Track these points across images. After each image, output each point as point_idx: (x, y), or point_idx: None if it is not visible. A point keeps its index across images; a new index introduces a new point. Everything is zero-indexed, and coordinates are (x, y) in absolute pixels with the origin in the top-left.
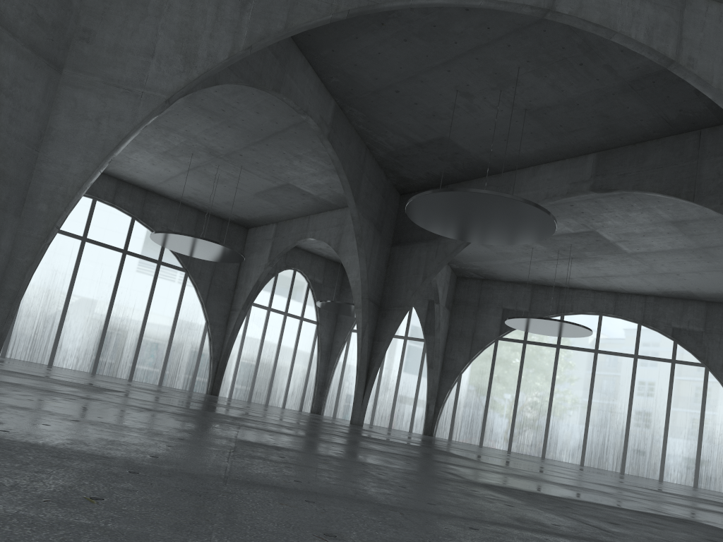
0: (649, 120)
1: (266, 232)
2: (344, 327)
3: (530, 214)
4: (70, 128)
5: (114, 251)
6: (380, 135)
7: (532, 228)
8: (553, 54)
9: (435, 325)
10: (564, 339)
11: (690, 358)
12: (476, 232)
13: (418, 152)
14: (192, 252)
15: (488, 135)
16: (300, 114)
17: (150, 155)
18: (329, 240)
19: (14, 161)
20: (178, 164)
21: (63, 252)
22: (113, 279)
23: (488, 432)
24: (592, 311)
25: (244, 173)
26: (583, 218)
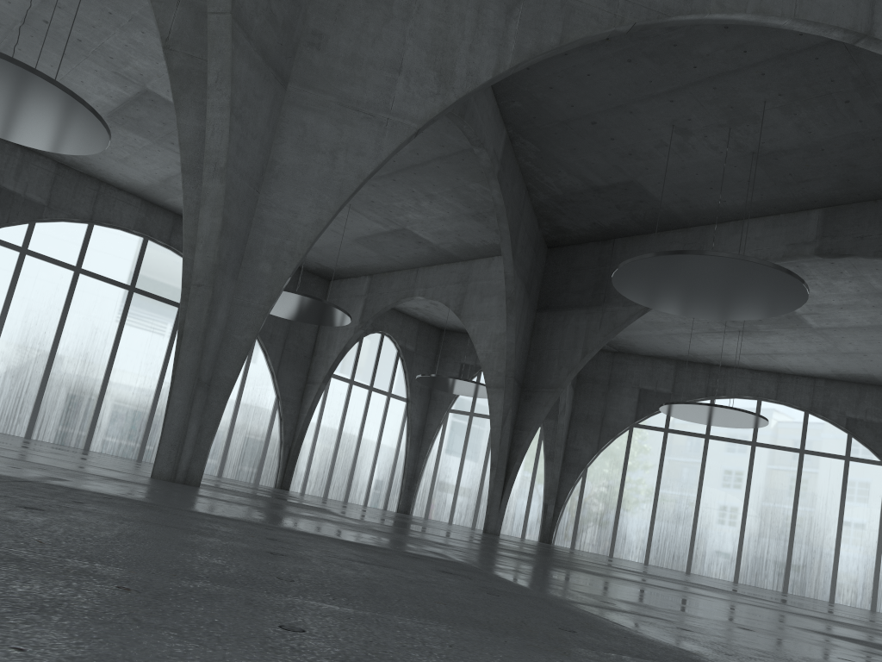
0: None
1: (356, 286)
2: (440, 407)
3: (781, 286)
4: (299, 163)
5: (167, 305)
6: (550, 174)
7: (772, 301)
8: (815, 88)
9: (555, 407)
10: (714, 427)
11: (867, 454)
12: (693, 303)
13: (591, 197)
14: (282, 311)
15: (691, 181)
16: (473, 146)
17: None
18: (447, 300)
19: (237, 205)
20: None
21: (106, 305)
22: (166, 341)
23: (621, 540)
24: (749, 395)
25: (350, 213)
26: None
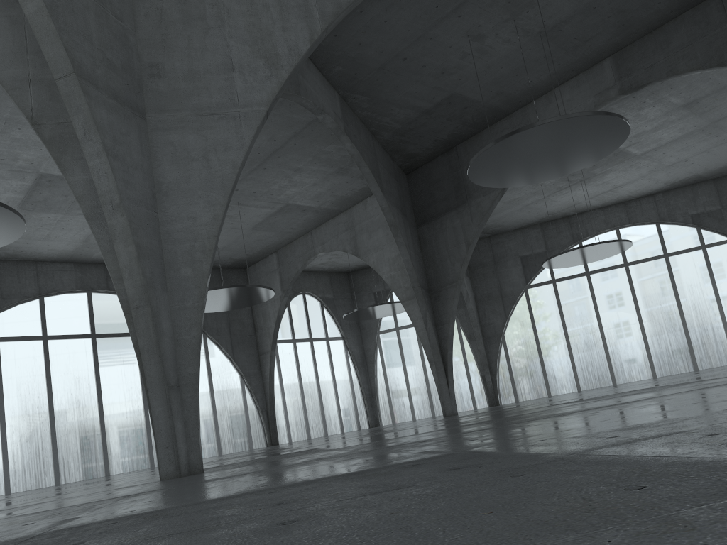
0: None
1: (268, 265)
2: (371, 332)
3: (605, 127)
4: (180, 176)
5: (126, 338)
6: (386, 115)
7: (602, 143)
8: None
9: (460, 297)
10: (590, 264)
11: (718, 238)
12: (540, 170)
13: (425, 120)
14: (217, 306)
15: (499, 75)
16: (317, 115)
17: None
18: (343, 247)
19: (143, 229)
20: None
21: (78, 356)
22: (136, 366)
23: (552, 381)
24: (607, 228)
25: (241, 208)
26: None
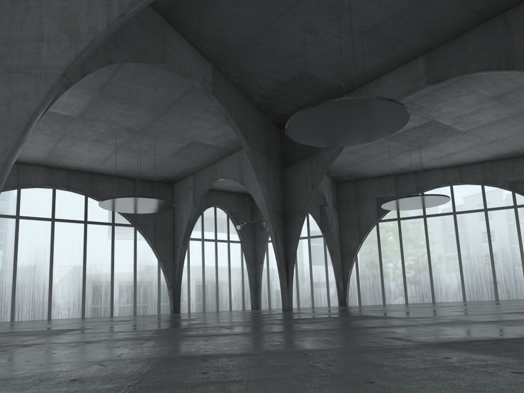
0: (462, 14)
1: (187, 183)
2: (262, 240)
3: (386, 109)
4: None
5: (77, 224)
6: (253, 83)
7: (389, 121)
8: None
9: (328, 223)
10: (428, 209)
11: None
12: (346, 136)
13: (285, 90)
14: (133, 209)
15: (336, 61)
16: (186, 79)
17: (85, 145)
18: (234, 176)
19: None
20: (108, 146)
21: (40, 233)
22: (81, 245)
23: (388, 293)
24: (443, 184)
25: (158, 141)
26: (423, 112)
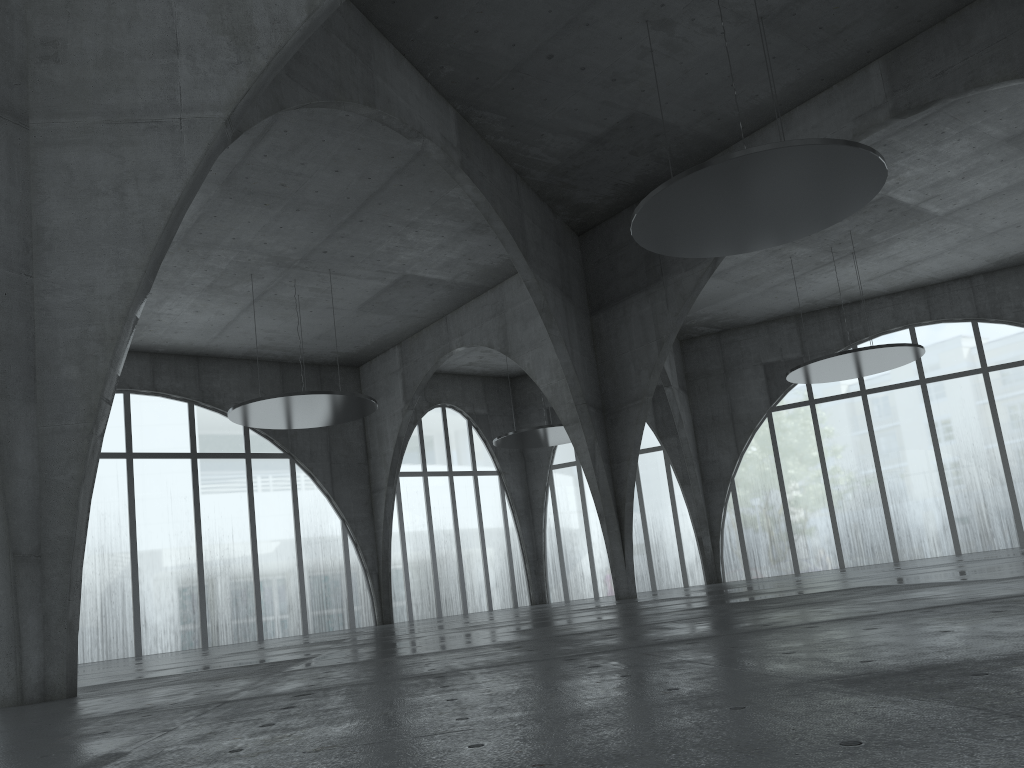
0: None
1: (387, 363)
2: (540, 466)
3: (844, 165)
4: (75, 219)
5: (178, 460)
6: (534, 143)
7: (844, 191)
8: None
9: (671, 421)
10: (869, 379)
11: None
12: (750, 231)
13: (596, 153)
14: (296, 421)
15: (704, 85)
16: (412, 140)
17: (188, 299)
18: (488, 341)
19: None
20: (233, 298)
21: (106, 483)
22: (190, 501)
23: (802, 551)
24: (896, 326)
25: (336, 279)
26: None
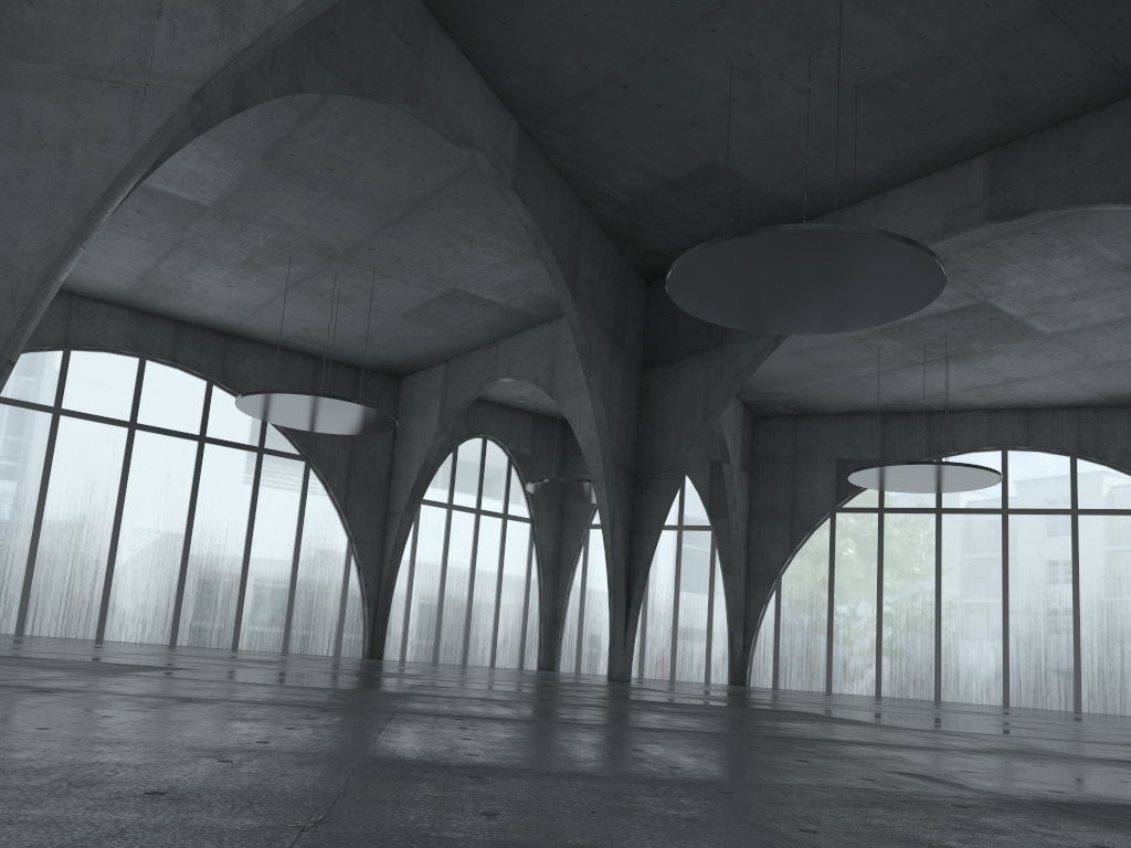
0: (1085, 73)
1: (430, 380)
2: (577, 523)
3: (897, 261)
4: (14, 168)
5: (184, 440)
6: (603, 175)
7: (899, 289)
8: None
9: (726, 501)
10: (947, 497)
11: None
12: (797, 313)
13: (670, 198)
14: (309, 422)
15: (791, 147)
16: (460, 148)
17: (221, 271)
18: (535, 376)
19: None
20: (269, 279)
21: (101, 450)
22: (188, 487)
23: (839, 669)
24: (988, 445)
25: (381, 280)
26: (966, 281)
